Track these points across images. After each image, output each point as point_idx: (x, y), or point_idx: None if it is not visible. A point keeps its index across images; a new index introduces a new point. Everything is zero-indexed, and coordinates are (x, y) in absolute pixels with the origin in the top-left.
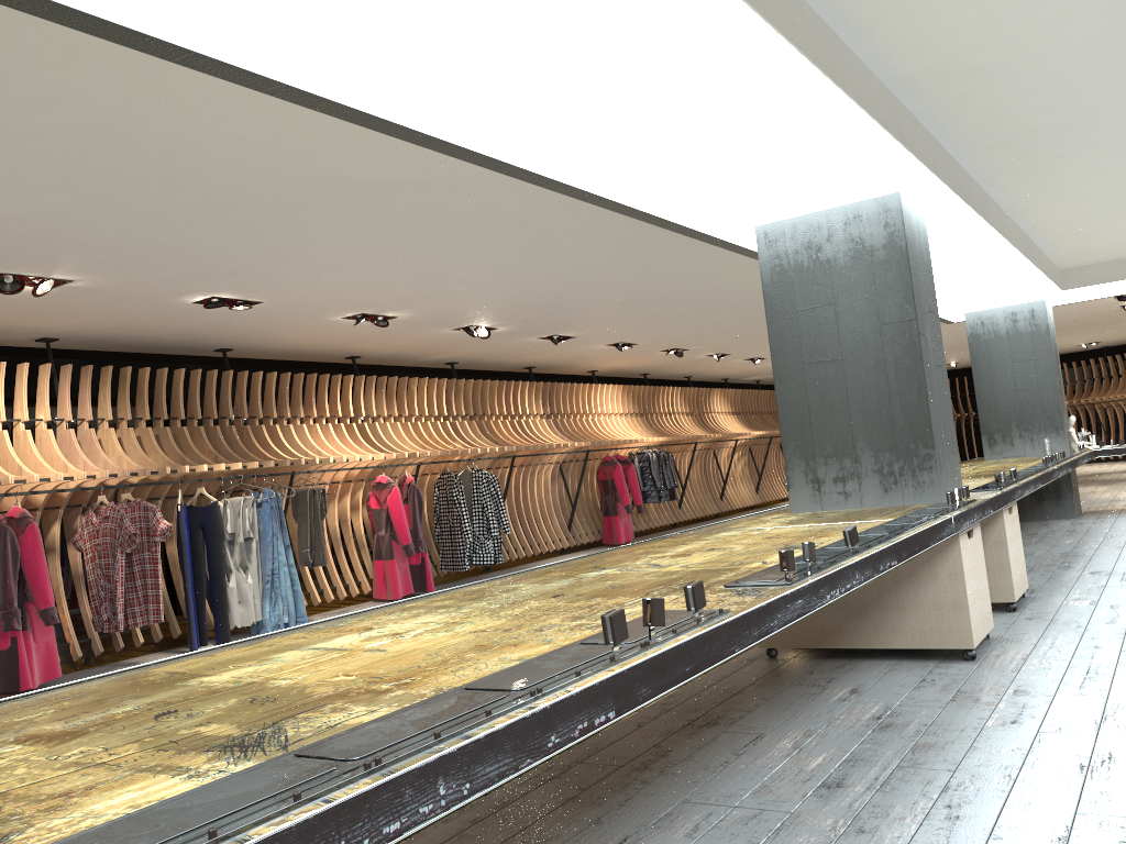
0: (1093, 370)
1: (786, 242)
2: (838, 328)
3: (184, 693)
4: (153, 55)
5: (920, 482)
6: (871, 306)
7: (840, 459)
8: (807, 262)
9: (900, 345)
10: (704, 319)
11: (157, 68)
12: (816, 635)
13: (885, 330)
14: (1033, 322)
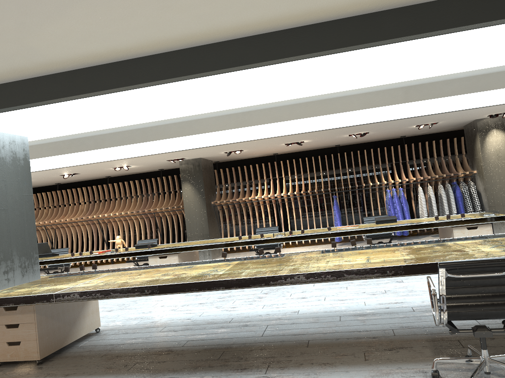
0: None
1: None
2: (6, 193)
3: (421, 255)
4: (343, 47)
5: (34, 270)
6: (18, 185)
7: (6, 261)
8: None
9: (28, 206)
10: None
11: (284, 1)
12: (61, 341)
13: (23, 198)
14: None
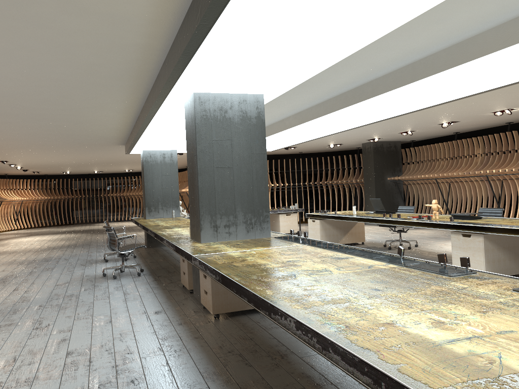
0: (126, 181)
1: (210, 104)
2: (232, 152)
3: None
4: None
5: (263, 228)
6: (248, 144)
7: (228, 216)
8: (220, 116)
9: (259, 164)
10: (21, 131)
11: None
12: (243, 303)
13: (253, 156)
14: (171, 159)
